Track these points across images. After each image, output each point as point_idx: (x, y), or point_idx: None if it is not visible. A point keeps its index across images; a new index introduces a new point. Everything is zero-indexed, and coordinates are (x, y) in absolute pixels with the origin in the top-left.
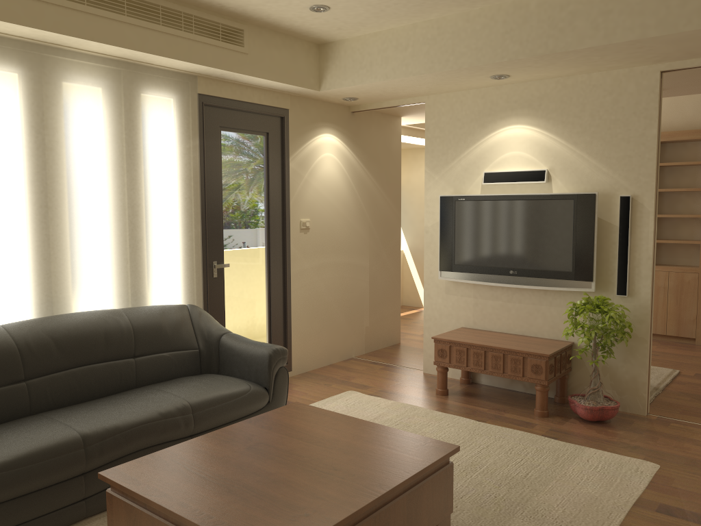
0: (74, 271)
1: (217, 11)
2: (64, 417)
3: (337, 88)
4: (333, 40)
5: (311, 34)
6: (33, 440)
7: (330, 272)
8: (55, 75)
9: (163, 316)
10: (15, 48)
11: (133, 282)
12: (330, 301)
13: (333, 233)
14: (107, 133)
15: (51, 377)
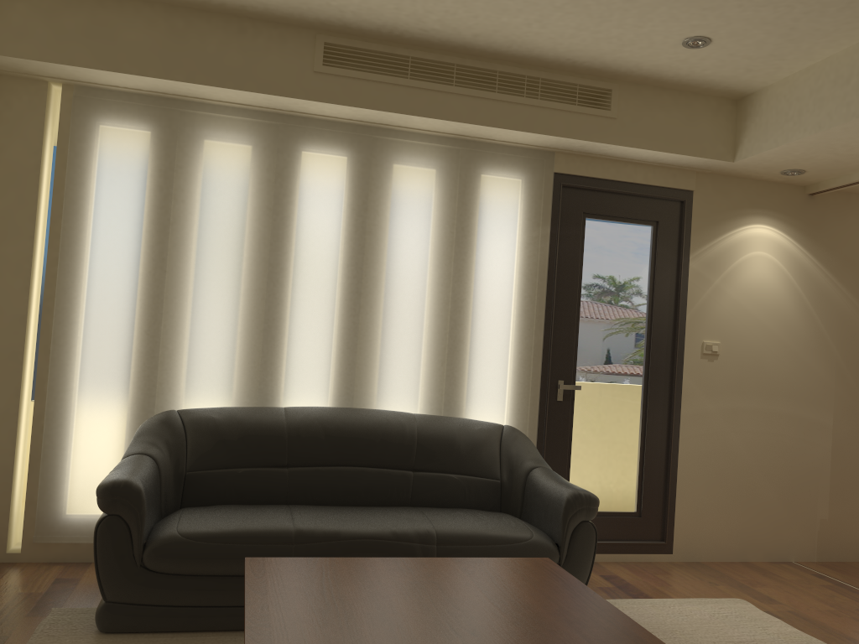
0: (379, 366)
1: (572, 70)
2: (299, 510)
3: (754, 154)
4: (752, 90)
5: (713, 85)
6: (248, 521)
7: (754, 424)
8: (382, 157)
9: (460, 430)
10: (345, 131)
11: (446, 389)
12: (751, 466)
13: (762, 366)
14: (433, 217)
15: (314, 469)
